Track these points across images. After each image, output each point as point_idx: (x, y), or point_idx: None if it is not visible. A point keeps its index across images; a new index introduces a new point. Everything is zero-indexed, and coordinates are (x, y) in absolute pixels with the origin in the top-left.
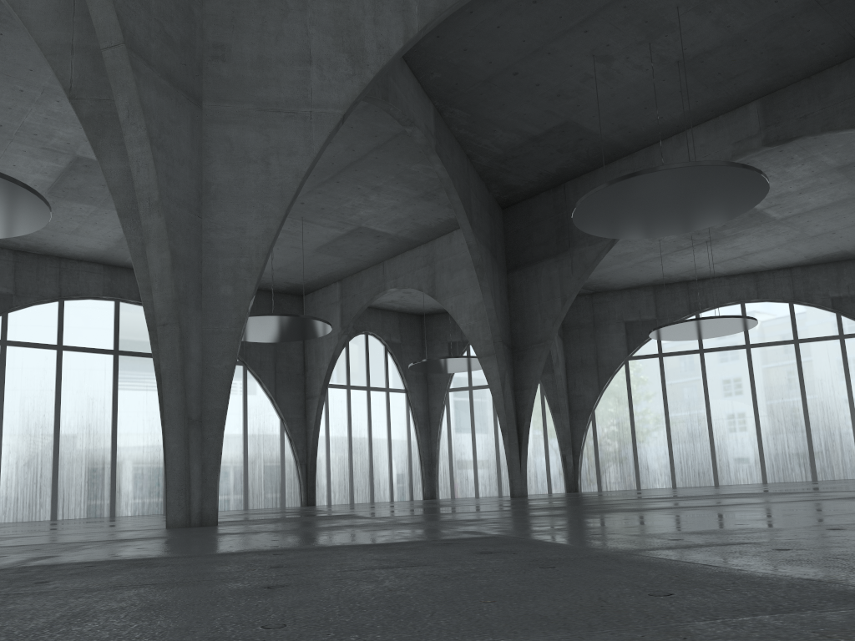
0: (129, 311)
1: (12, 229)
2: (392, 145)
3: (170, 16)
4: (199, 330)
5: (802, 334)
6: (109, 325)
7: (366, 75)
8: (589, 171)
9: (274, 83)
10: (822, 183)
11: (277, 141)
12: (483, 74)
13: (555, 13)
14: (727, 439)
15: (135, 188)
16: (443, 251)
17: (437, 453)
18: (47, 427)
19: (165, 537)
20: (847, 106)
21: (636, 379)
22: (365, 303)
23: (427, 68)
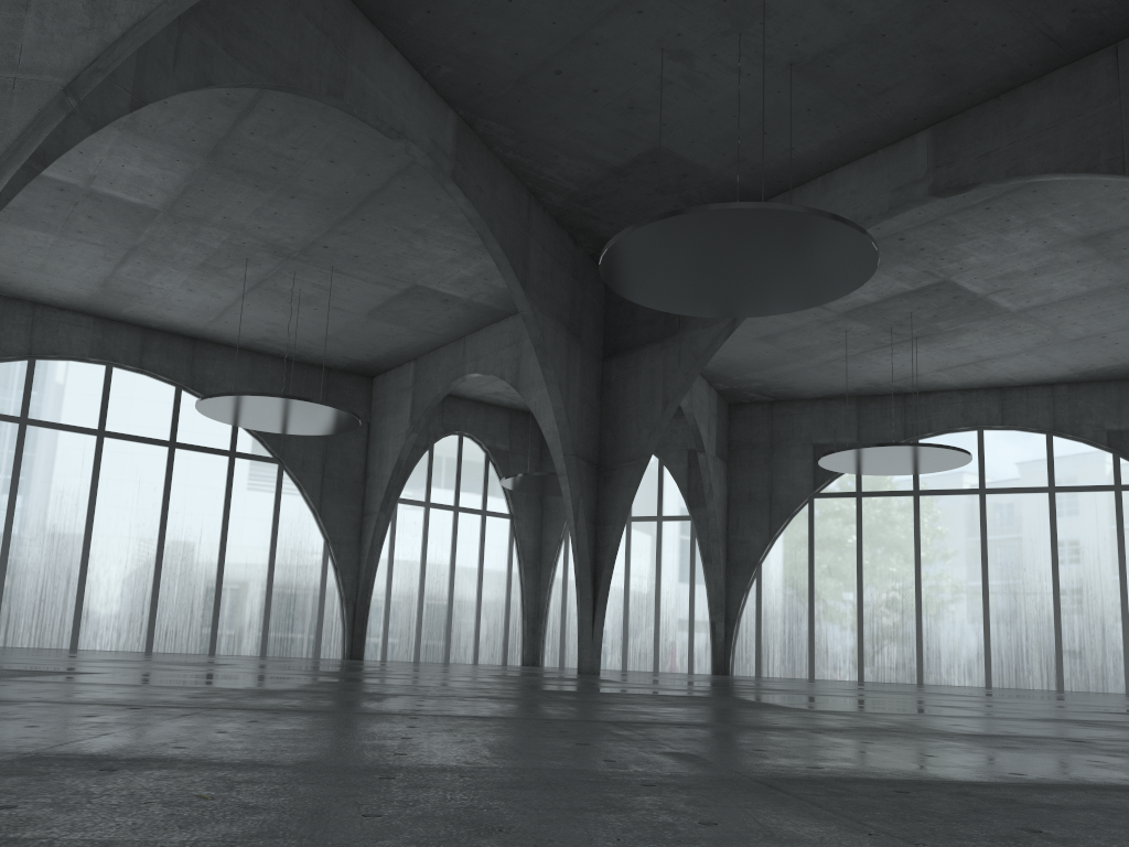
0: (124, 380)
1: None
2: (420, 170)
3: None
4: None
5: (1062, 479)
6: (96, 396)
7: (111, 30)
8: None
9: None
10: (1065, 260)
11: None
12: (511, 71)
13: None
14: (941, 620)
15: None
16: None
17: (547, 604)
18: None
19: None
20: (1043, 140)
21: (823, 525)
22: (439, 391)
23: (429, 58)
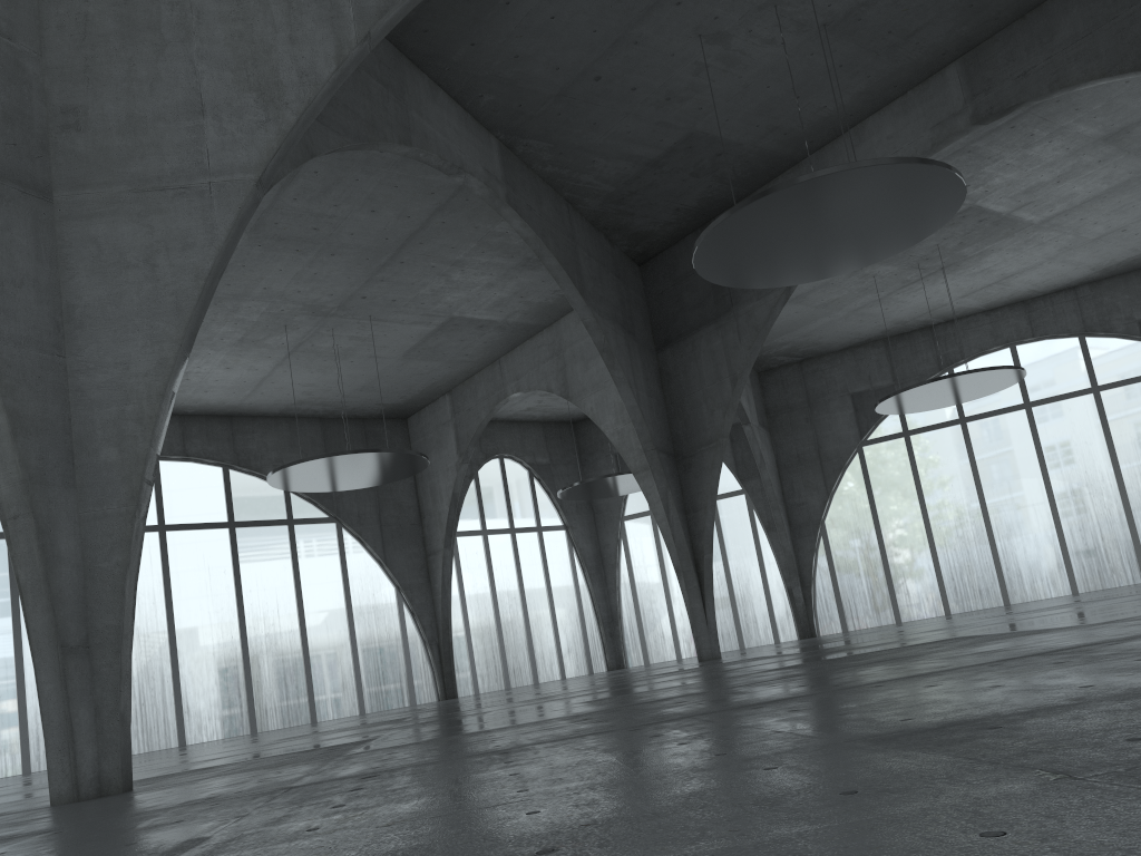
0: (172, 471)
1: None
2: (460, 202)
3: None
4: (73, 516)
5: (1103, 378)
6: None
7: (286, 118)
8: (744, 196)
9: (153, 151)
10: (1087, 163)
11: (165, 232)
12: (552, 86)
13: None
14: (1014, 539)
15: None
16: (572, 334)
17: (619, 606)
18: None
19: None
20: (1081, 49)
21: (877, 471)
22: (483, 418)
23: (471, 89)
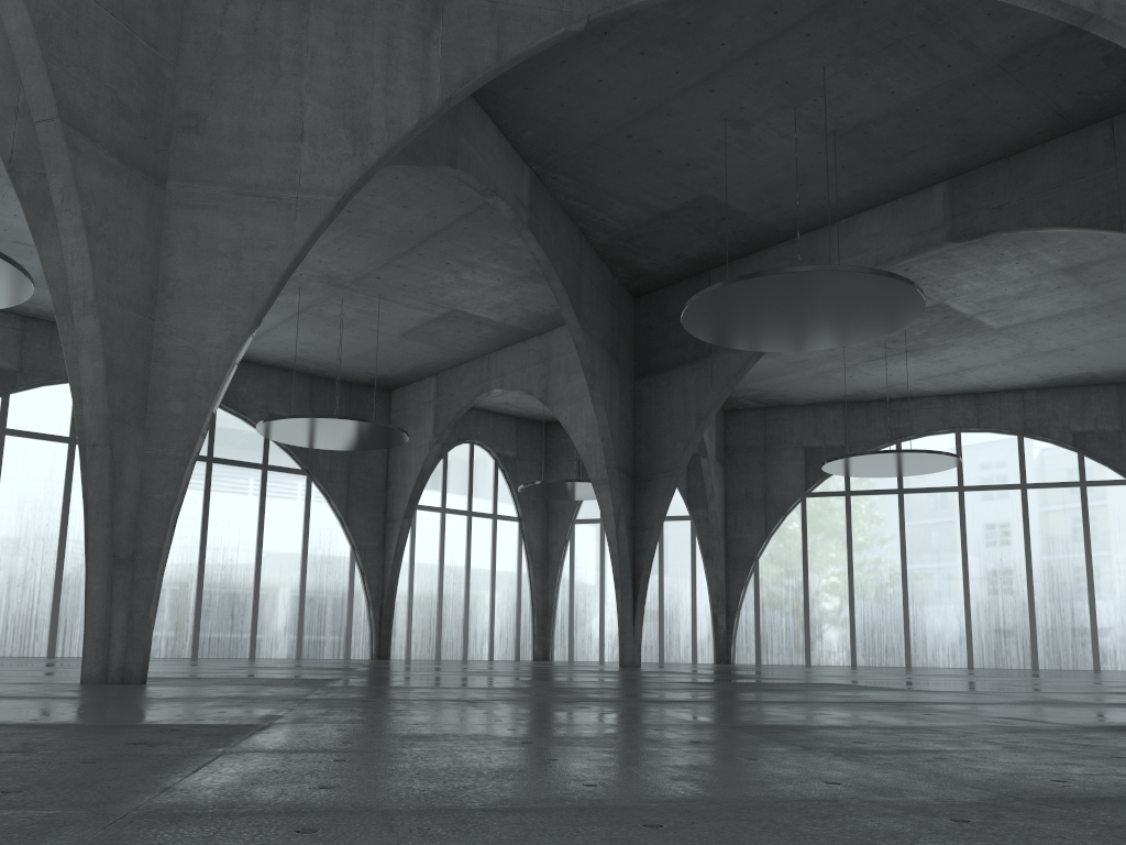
0: None
1: None
2: (484, 214)
3: (129, 81)
4: (138, 452)
5: (1032, 477)
6: None
7: (370, 156)
8: (739, 257)
9: (255, 162)
10: (1047, 286)
11: (253, 231)
12: (588, 135)
13: (670, 68)
14: (926, 608)
15: (69, 284)
16: (561, 346)
17: (555, 602)
18: (50, 540)
19: (14, 698)
20: (1049, 198)
21: (815, 522)
22: (464, 405)
23: (516, 124)
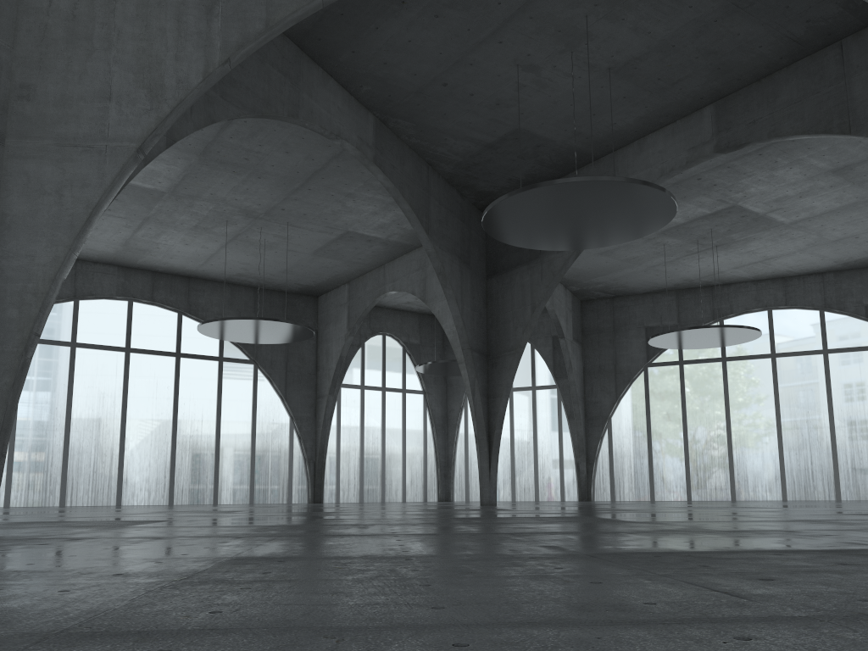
0: (141, 311)
1: None
2: (349, 154)
3: None
4: None
5: (833, 344)
6: (122, 323)
7: (163, 109)
8: (559, 177)
9: (74, 120)
10: (821, 186)
11: (72, 174)
12: (412, 86)
13: (462, 26)
14: (747, 452)
15: None
16: None
17: (454, 455)
18: (59, 419)
19: None
20: (792, 111)
21: (655, 387)
22: (368, 305)
23: (354, 81)
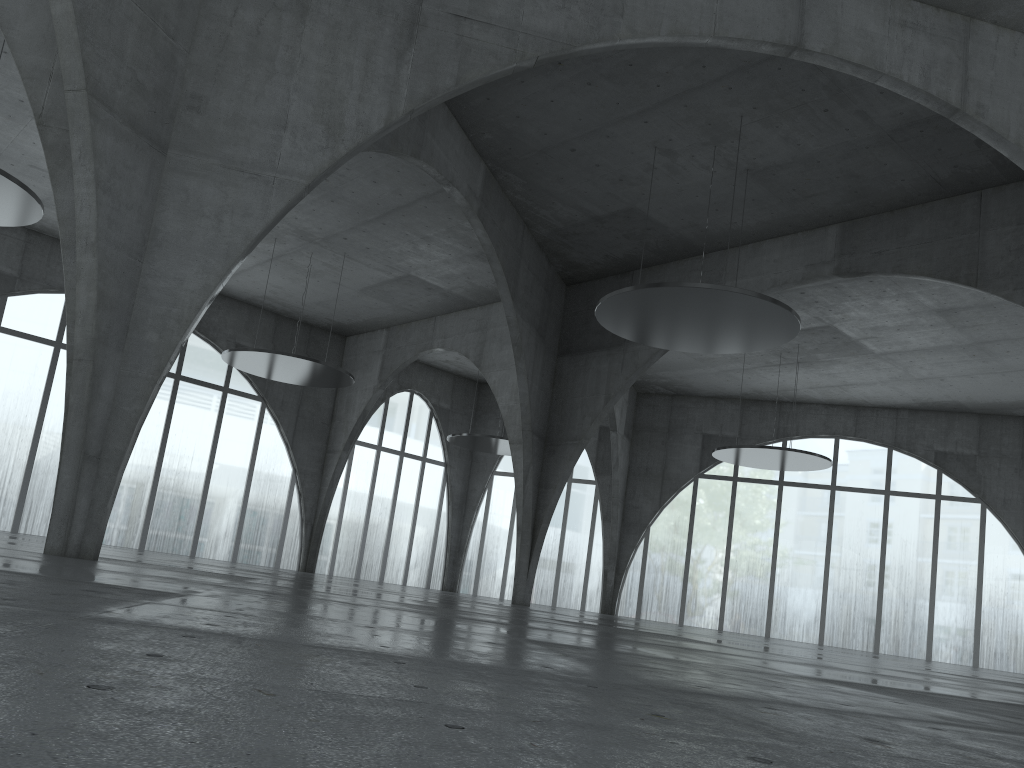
0: None
1: (3, 219)
2: (443, 197)
3: (147, 64)
4: (116, 370)
5: (896, 485)
6: None
7: (339, 150)
8: (660, 263)
9: (244, 143)
10: (922, 323)
11: (234, 200)
12: (538, 144)
13: (612, 99)
14: (789, 587)
15: (76, 225)
16: (498, 319)
17: (468, 541)
18: (26, 430)
19: None
20: (921, 250)
21: (703, 500)
22: (408, 358)
23: (477, 127)
